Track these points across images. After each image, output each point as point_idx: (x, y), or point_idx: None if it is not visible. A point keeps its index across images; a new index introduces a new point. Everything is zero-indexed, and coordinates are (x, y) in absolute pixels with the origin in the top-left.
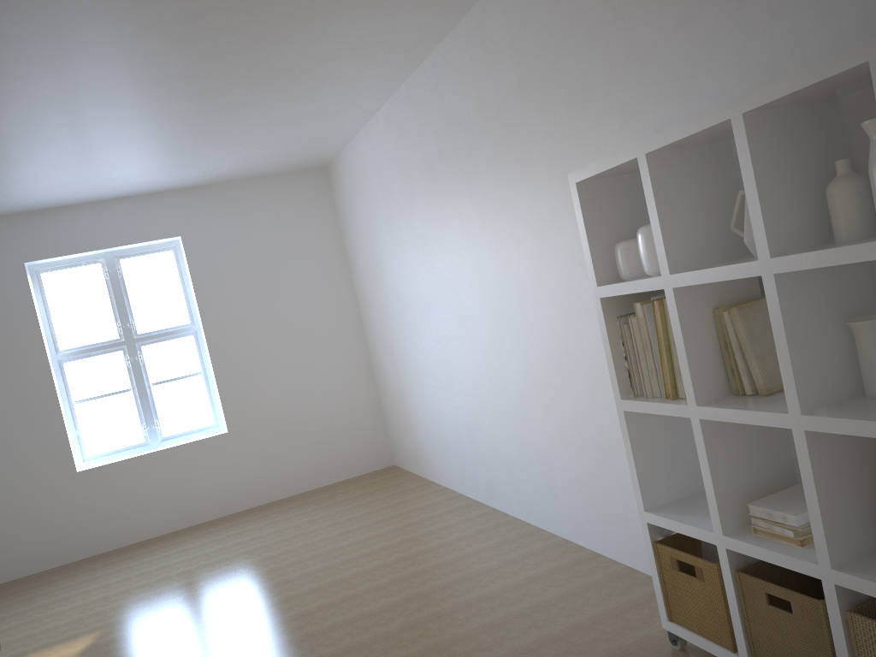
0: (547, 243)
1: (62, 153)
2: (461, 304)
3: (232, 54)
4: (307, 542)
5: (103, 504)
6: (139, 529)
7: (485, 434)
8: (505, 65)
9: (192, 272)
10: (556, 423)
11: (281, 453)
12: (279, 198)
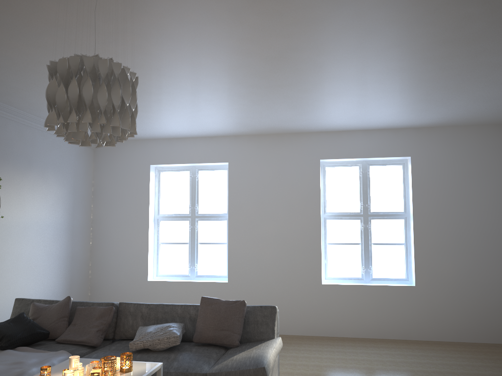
0: None
1: (367, 93)
2: None
3: None
4: None
5: (332, 307)
6: (348, 329)
7: None
8: None
9: (412, 180)
10: None
11: (448, 310)
12: (481, 140)
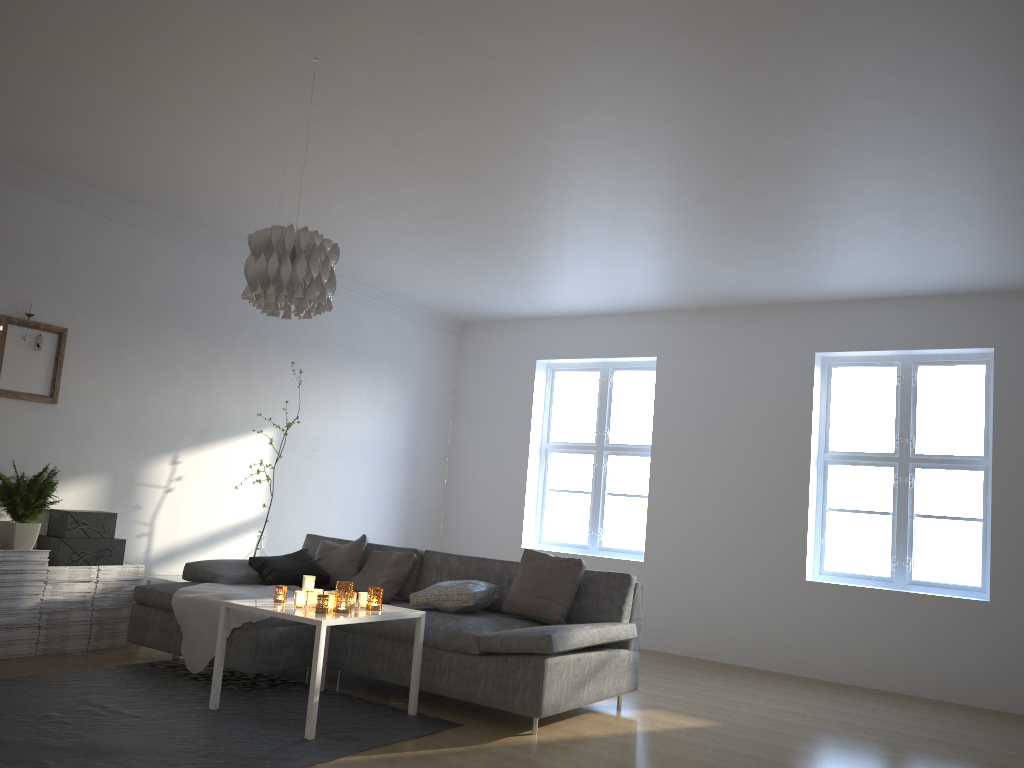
0: None
1: (835, 234)
2: None
3: (979, 107)
4: (1003, 764)
5: (821, 625)
6: (849, 670)
7: None
8: None
9: (995, 393)
10: None
11: None
12: None
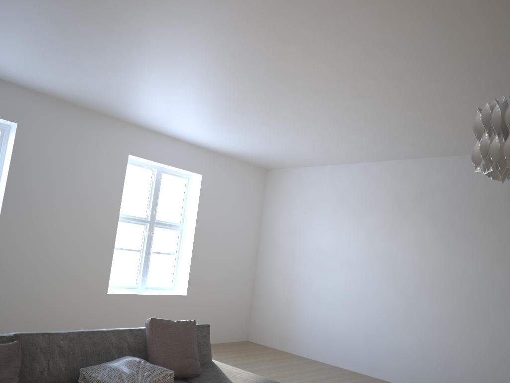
0: (500, 261)
1: (254, 120)
2: (395, 270)
3: (412, 128)
4: (278, 374)
5: (113, 319)
6: None
7: (385, 337)
8: (499, 183)
9: (200, 196)
10: (468, 340)
11: (204, 317)
12: (246, 175)
